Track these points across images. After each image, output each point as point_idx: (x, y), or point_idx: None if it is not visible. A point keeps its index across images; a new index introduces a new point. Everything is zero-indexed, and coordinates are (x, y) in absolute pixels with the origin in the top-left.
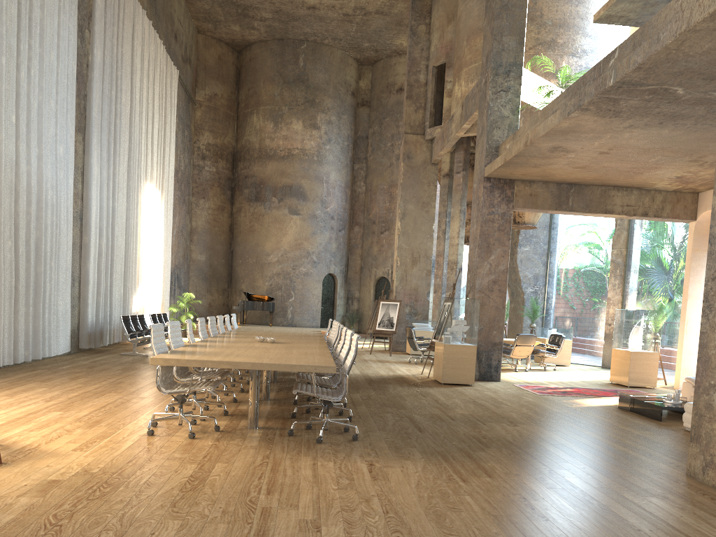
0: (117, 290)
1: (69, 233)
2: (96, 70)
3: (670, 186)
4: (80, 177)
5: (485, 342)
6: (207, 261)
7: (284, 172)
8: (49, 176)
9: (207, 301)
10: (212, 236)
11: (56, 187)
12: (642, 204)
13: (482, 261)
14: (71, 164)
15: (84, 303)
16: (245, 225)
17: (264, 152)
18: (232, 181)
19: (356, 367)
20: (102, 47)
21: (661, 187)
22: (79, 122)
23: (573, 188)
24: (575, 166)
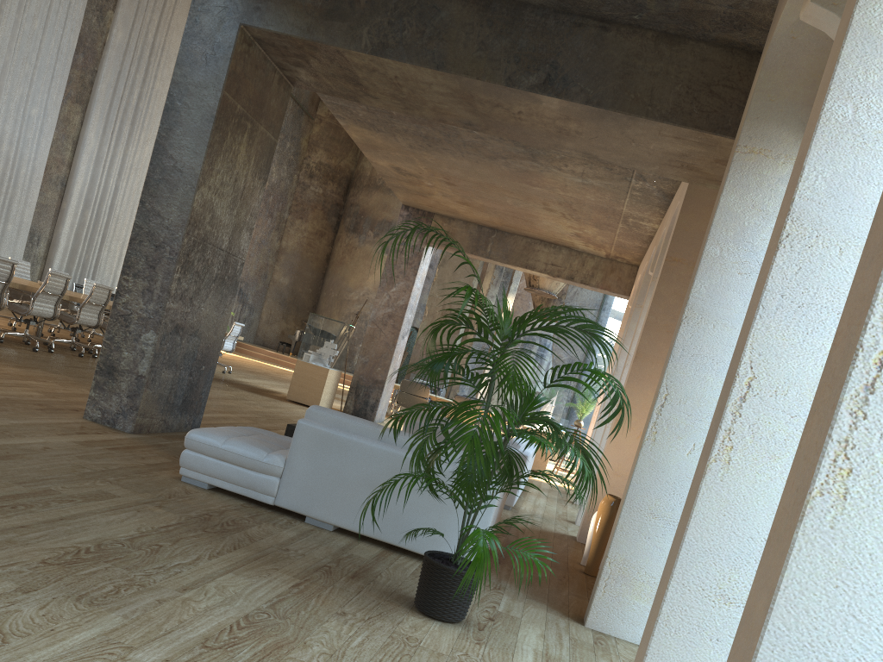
0: (109, 268)
1: (31, 191)
2: (111, 49)
3: (593, 249)
4: (71, 145)
5: (367, 377)
6: (290, 285)
7: (387, 206)
8: (10, 131)
9: (280, 328)
10: (301, 261)
11: (17, 143)
12: (570, 266)
13: (382, 291)
14: (50, 129)
15: (49, 265)
16: (337, 256)
17: (373, 181)
18: (341, 208)
19: (269, 384)
20: (126, 29)
21: (587, 250)
22: (79, 94)
23: (495, 234)
24: (456, 201)
